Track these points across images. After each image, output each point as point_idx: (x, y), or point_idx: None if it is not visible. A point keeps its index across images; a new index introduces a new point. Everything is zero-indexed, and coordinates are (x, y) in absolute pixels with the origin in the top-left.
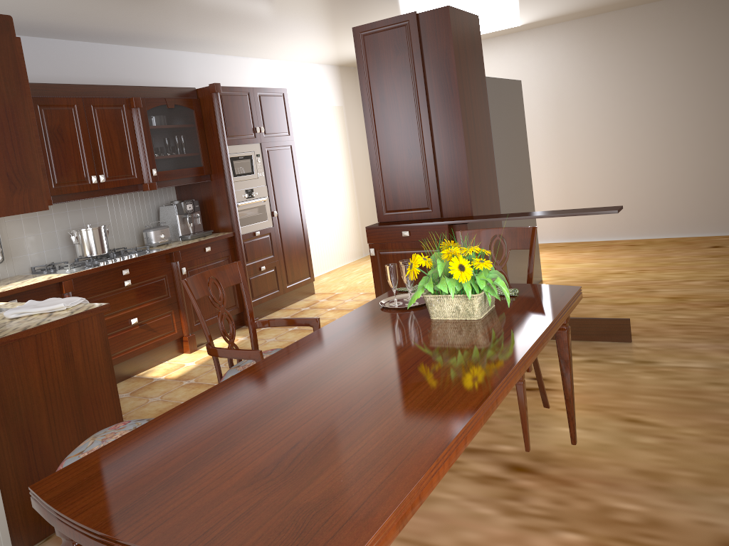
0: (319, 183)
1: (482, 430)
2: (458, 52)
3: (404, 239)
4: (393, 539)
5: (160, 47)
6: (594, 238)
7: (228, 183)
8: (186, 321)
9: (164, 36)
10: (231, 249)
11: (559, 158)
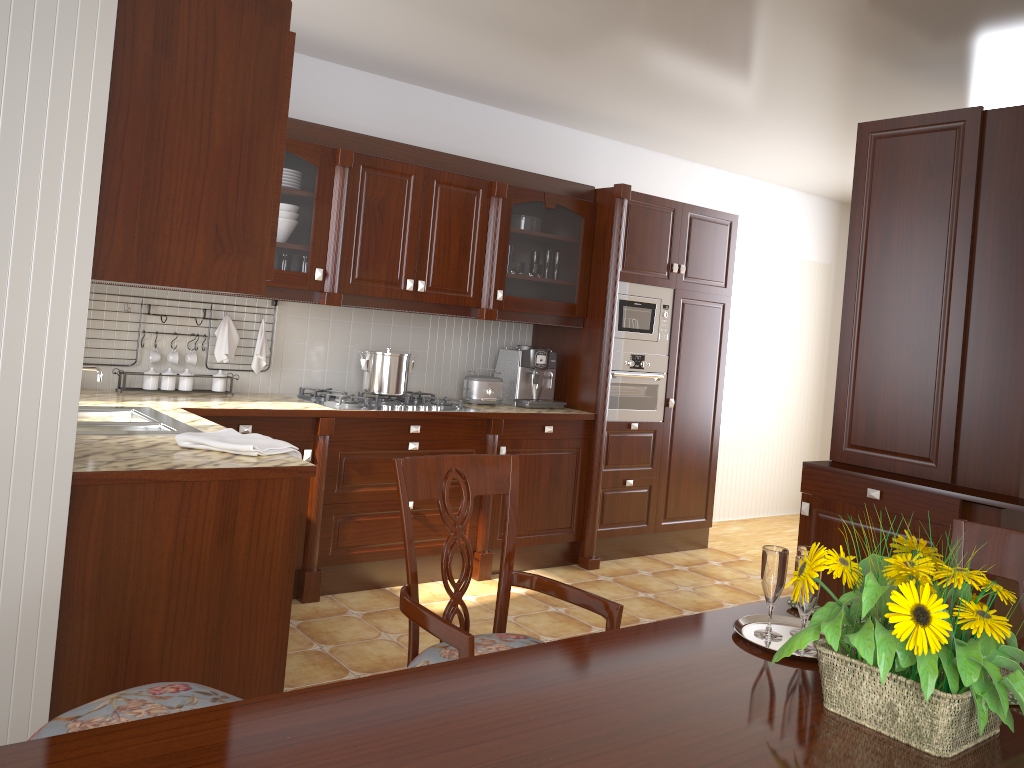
0: (762, 374)
1: None
2: None
3: (869, 504)
4: None
5: (563, 123)
6: None
7: (606, 337)
8: (486, 530)
9: (568, 105)
10: (585, 440)
11: None
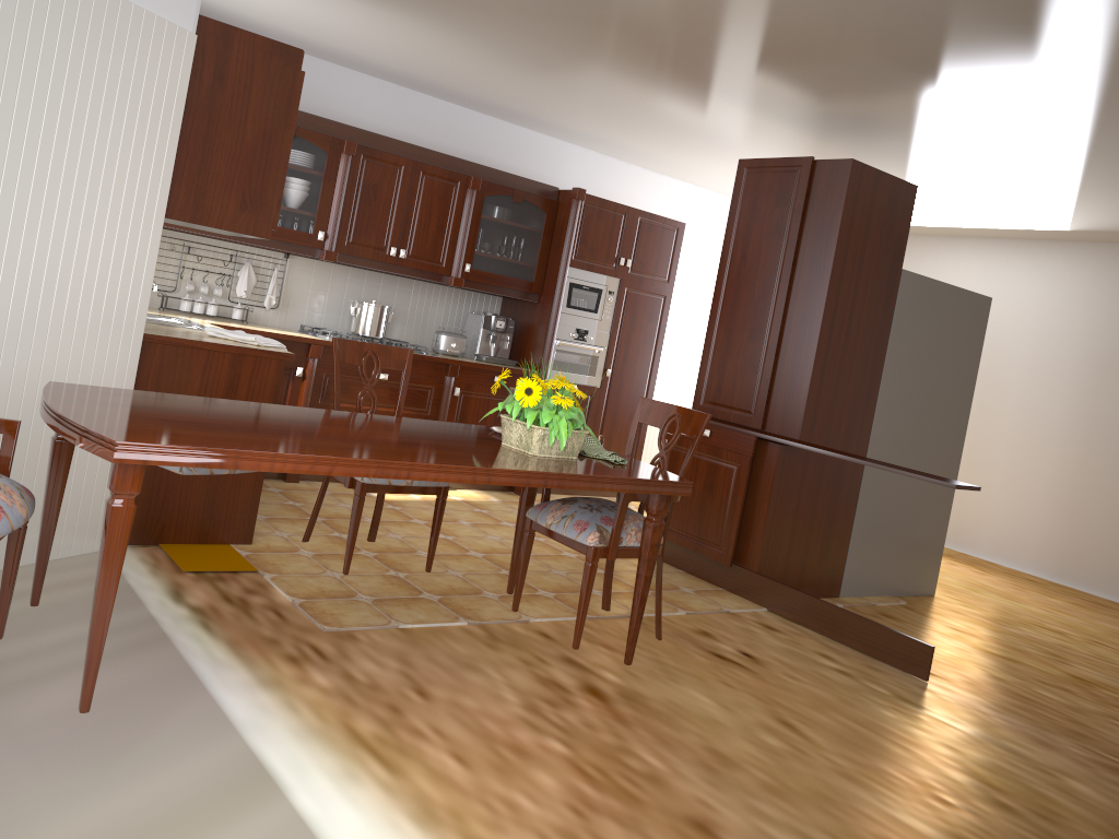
0: None
1: (610, 657)
2: (851, 222)
3: (703, 440)
4: (185, 465)
5: (543, 132)
6: (1098, 591)
7: (554, 310)
8: None
9: (543, 119)
10: None
11: (1081, 447)
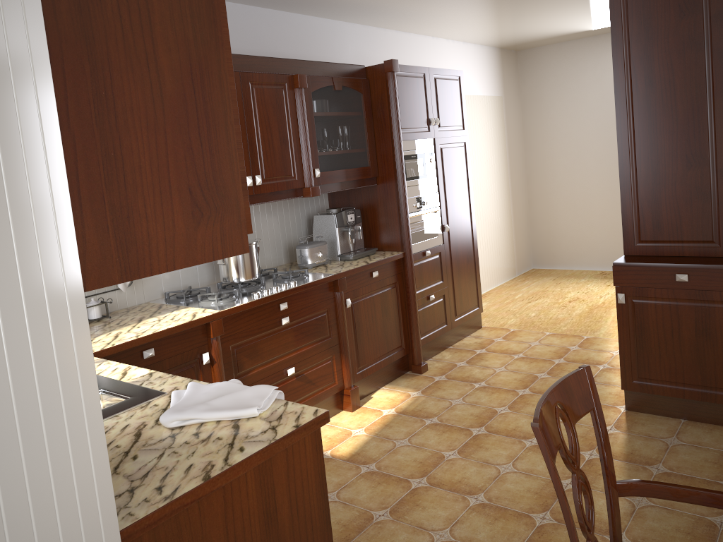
0: (475, 187)
1: None
2: None
3: (678, 286)
4: None
5: (319, 14)
6: None
7: (401, 188)
8: (349, 369)
9: None
10: (399, 274)
11: None
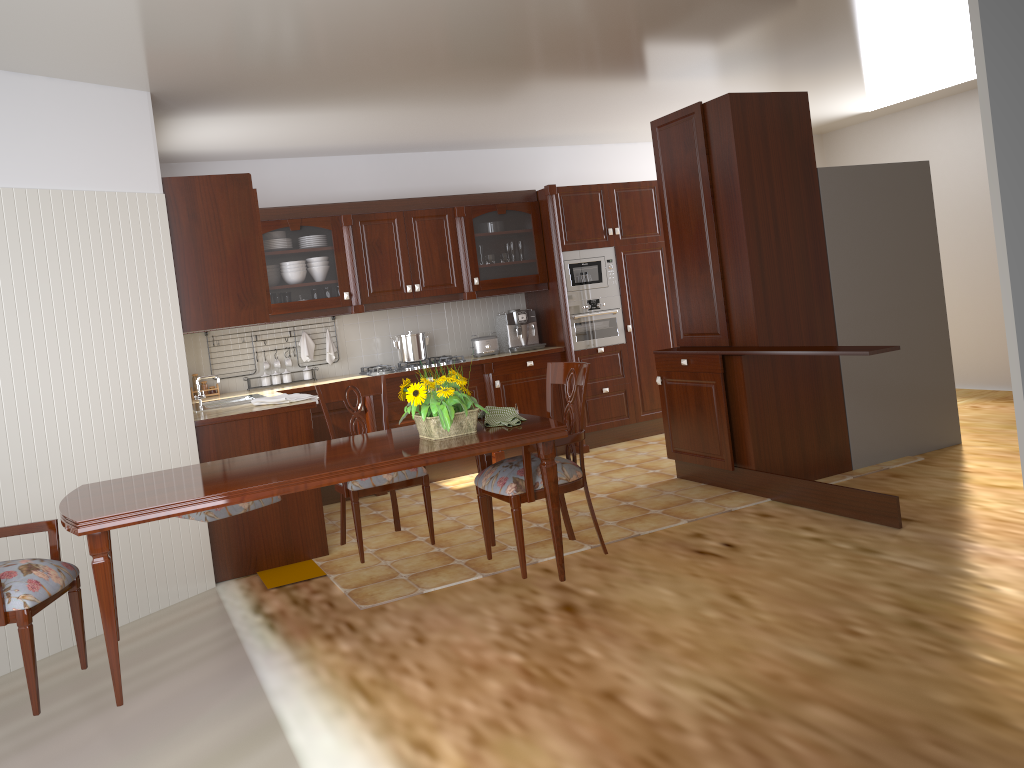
0: None
1: (597, 575)
2: (747, 146)
3: (684, 369)
4: (131, 524)
5: (514, 146)
6: None
7: (560, 292)
8: None
9: (504, 139)
10: None
11: None
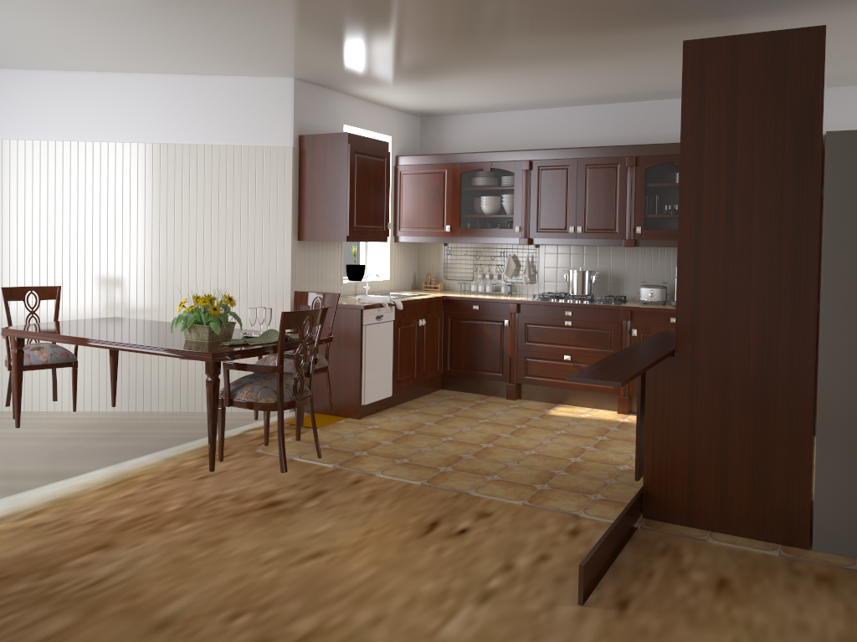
0: None
1: (352, 499)
2: (700, 105)
3: None
4: (16, 336)
5: None
6: None
7: None
8: None
9: None
10: None
11: None
